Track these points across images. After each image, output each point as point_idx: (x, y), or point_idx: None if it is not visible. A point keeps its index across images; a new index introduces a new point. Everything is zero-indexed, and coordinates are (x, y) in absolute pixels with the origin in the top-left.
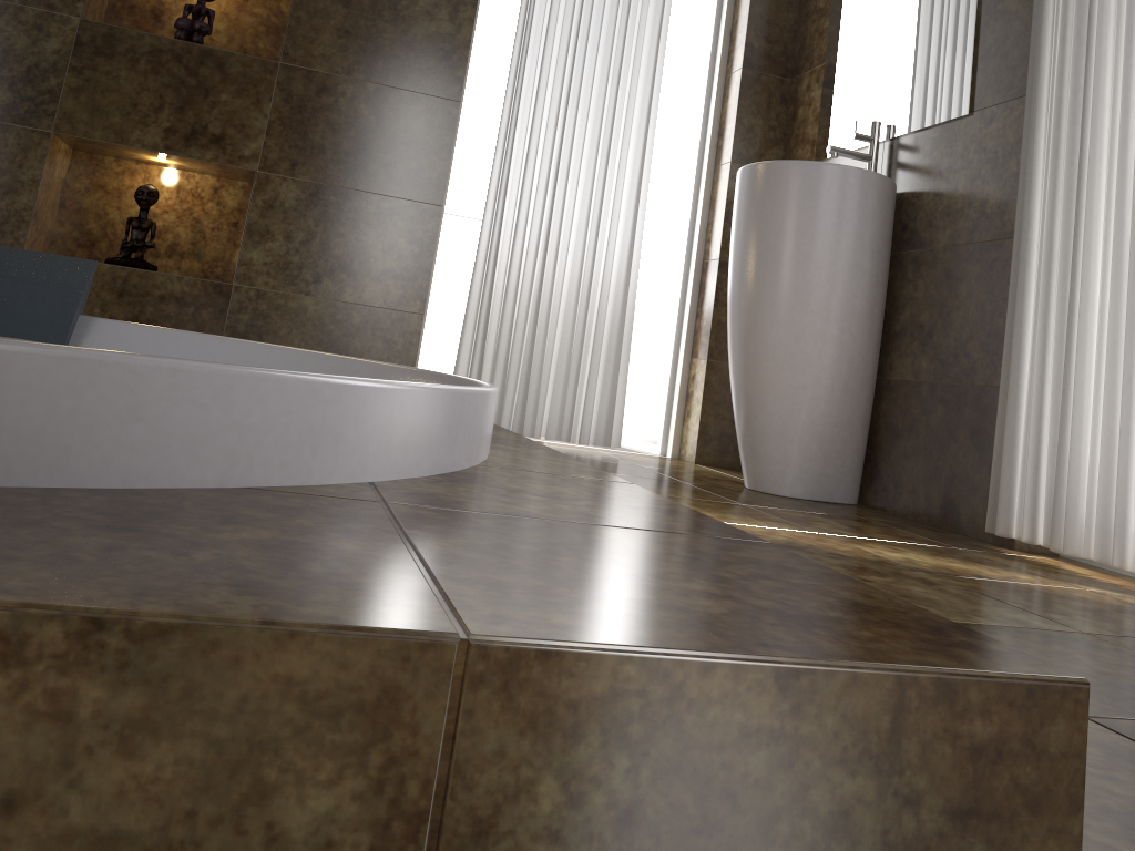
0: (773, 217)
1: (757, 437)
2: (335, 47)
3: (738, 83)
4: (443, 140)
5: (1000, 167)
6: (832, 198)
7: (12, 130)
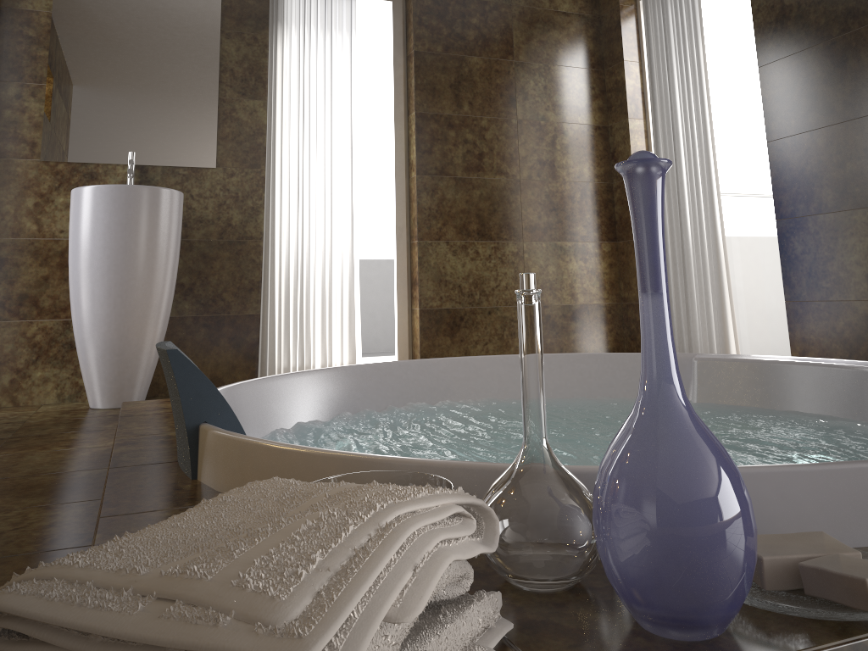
0: (158, 225)
1: (135, 371)
2: None
3: None
4: None
5: (241, 202)
6: (181, 214)
7: None
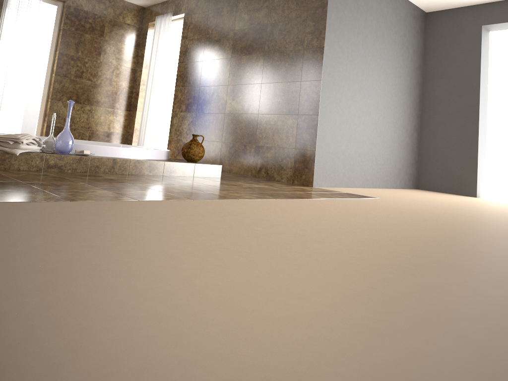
0: None
1: None
2: None
3: None
4: None
5: None
6: None
7: None
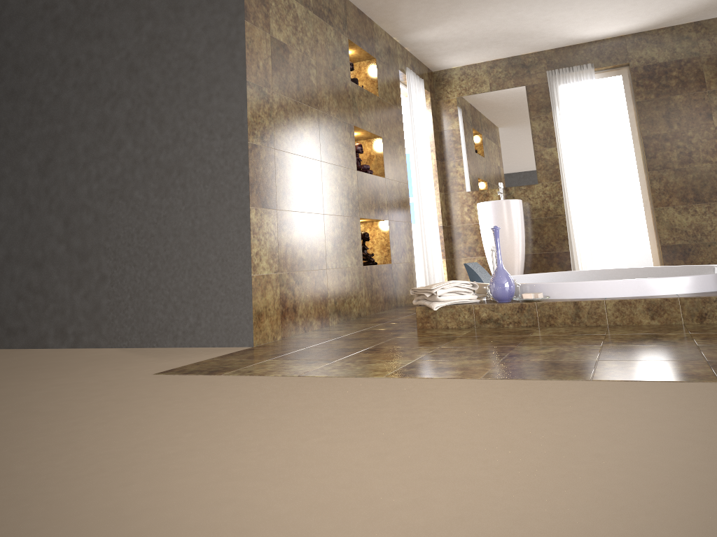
0: (509, 216)
1: None
2: (391, 169)
3: (435, 165)
4: (408, 198)
5: (552, 198)
6: (520, 209)
7: (354, 219)
